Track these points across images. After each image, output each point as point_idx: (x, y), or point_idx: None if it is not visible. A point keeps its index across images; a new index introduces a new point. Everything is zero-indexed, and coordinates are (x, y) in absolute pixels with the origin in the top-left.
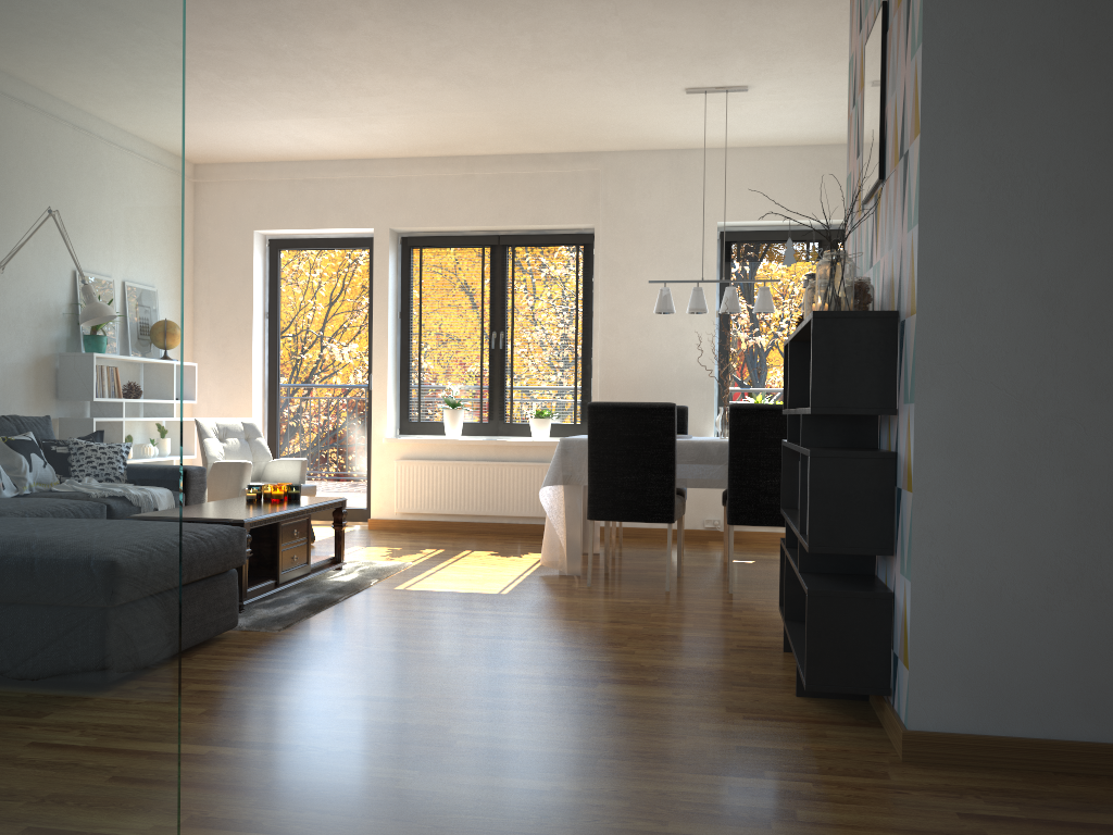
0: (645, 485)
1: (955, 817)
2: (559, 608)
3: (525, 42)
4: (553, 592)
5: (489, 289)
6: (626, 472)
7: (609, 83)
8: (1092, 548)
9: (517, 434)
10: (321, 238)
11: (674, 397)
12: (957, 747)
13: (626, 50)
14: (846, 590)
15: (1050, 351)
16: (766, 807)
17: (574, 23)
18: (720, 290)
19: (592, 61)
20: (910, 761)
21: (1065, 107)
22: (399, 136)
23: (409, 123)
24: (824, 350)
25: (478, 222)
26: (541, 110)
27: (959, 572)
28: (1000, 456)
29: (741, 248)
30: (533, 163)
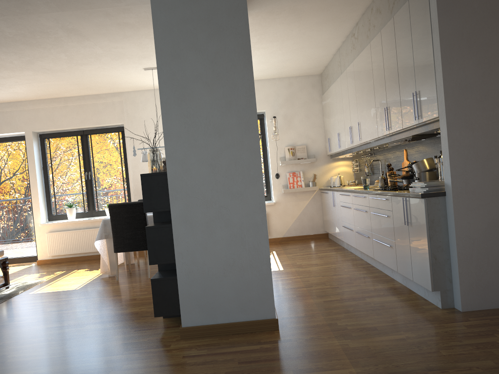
0: (136, 235)
1: (181, 357)
2: (96, 292)
3: (63, 56)
4: (100, 285)
5: (82, 154)
6: (127, 231)
7: (109, 68)
8: (237, 252)
9: (101, 215)
10: (1, 137)
11: None
12: (199, 330)
13: (109, 57)
14: (164, 277)
15: (215, 184)
16: (113, 366)
17: (80, 49)
18: None
19: (97, 61)
20: (183, 338)
21: (209, 96)
22: (28, 92)
23: (29, 87)
24: (146, 188)
25: (72, 125)
26: (86, 79)
27: (193, 267)
28: (202, 223)
29: None
30: (93, 98)
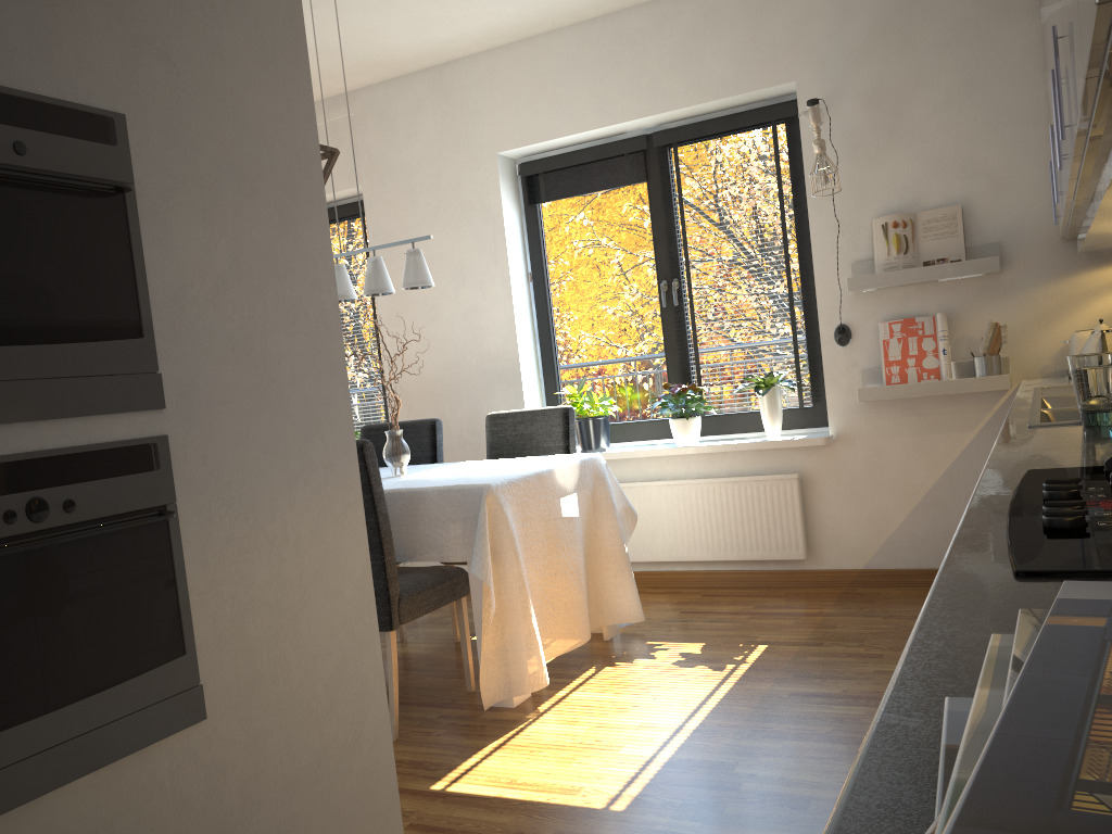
0: None
1: None
2: None
3: None
4: None
5: None
6: None
7: None
8: None
9: None
10: None
11: (478, 398)
12: None
13: None
14: None
15: None
16: None
17: None
18: (529, 245)
19: None
20: None
21: None
22: None
23: None
24: None
25: None
26: None
27: None
28: None
29: (547, 182)
30: None
